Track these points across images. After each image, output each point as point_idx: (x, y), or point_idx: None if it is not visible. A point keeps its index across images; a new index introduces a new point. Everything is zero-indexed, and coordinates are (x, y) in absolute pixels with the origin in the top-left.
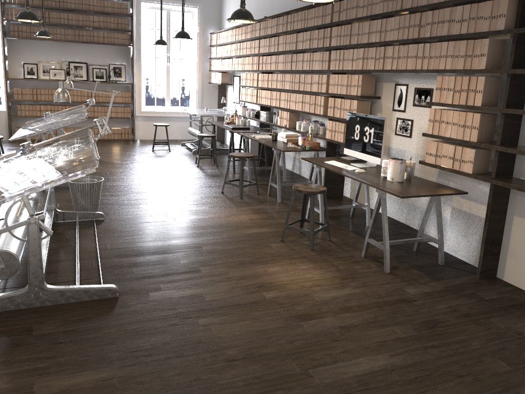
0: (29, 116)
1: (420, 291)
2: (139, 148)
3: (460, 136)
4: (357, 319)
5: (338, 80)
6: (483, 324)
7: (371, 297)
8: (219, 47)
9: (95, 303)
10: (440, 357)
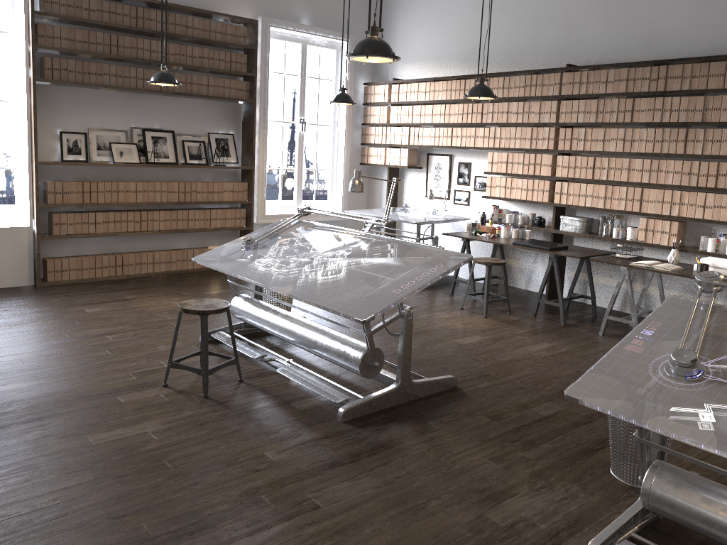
0: (78, 234)
1: None
2: None
3: None
4: None
5: None
6: None
7: None
8: (401, 107)
9: None
10: None
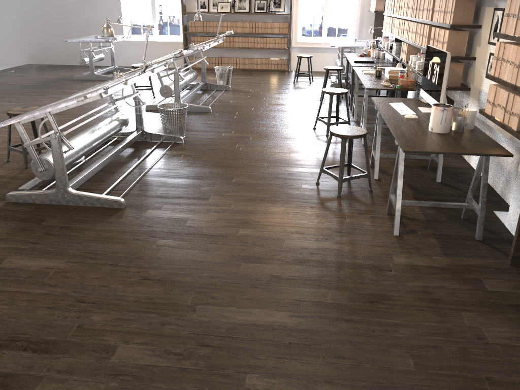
0: None
1: (410, 262)
2: (284, 79)
3: (514, 80)
4: (299, 274)
5: (439, 6)
6: (443, 315)
7: (342, 256)
8: None
9: (102, 210)
10: (342, 332)
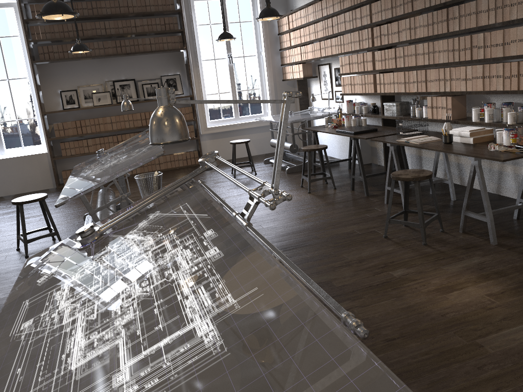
0: (76, 154)
1: None
2: (215, 175)
3: None
4: None
5: None
6: None
7: None
8: (294, 32)
9: None
10: None
